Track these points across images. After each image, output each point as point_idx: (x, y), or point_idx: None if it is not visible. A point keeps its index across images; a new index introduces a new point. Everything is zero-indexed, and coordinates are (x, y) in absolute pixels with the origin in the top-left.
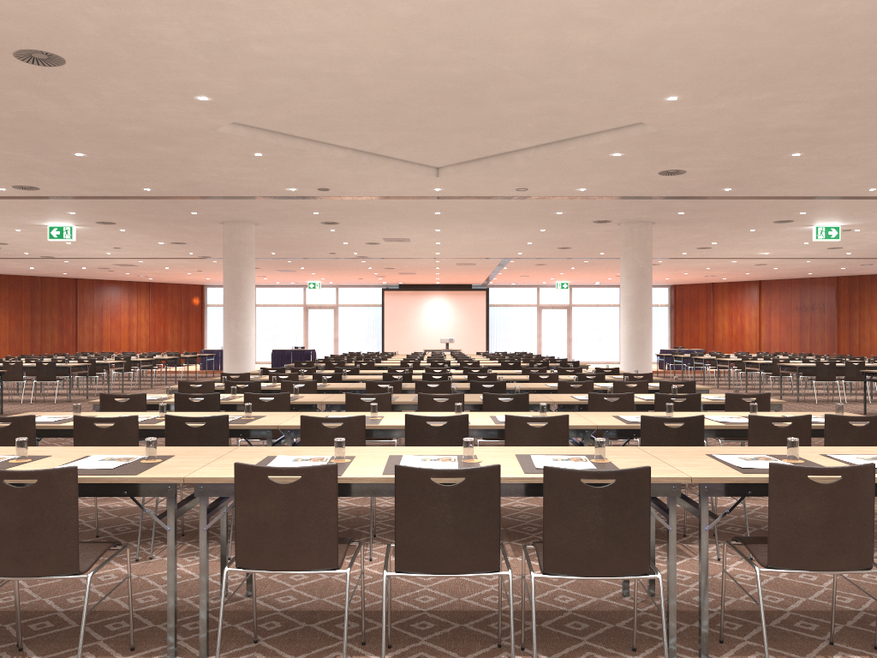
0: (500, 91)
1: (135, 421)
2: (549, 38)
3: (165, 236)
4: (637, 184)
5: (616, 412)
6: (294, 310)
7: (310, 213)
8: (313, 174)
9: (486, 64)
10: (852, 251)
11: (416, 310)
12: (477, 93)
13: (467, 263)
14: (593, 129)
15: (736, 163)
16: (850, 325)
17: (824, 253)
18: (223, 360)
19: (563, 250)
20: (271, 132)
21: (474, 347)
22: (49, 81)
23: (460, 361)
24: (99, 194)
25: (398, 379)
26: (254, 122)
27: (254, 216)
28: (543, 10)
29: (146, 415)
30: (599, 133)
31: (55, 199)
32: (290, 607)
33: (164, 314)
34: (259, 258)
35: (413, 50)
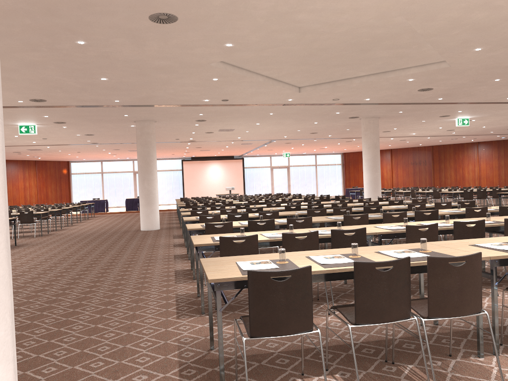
0: (388, 43)
1: (317, 234)
2: (461, 15)
3: (86, 131)
4: (399, 96)
5: (505, 216)
6: (127, 175)
7: (197, 115)
8: (231, 91)
9: (399, 28)
10: (456, 131)
11: (202, 172)
12: (374, 45)
13: (248, 143)
14: (408, 66)
15: (463, 84)
16: (440, 171)
17: (442, 133)
18: (140, 204)
19: (311, 134)
20: (232, 66)
21: (237, 192)
22: (148, 33)
23: (281, 199)
24: (81, 104)
25: (312, 208)
26: (229, 60)
27: (161, 117)
28: (478, 0)
29: (270, 232)
30: (409, 67)
31: (47, 107)
32: (472, 327)
33: (45, 180)
34: (128, 143)
35: (383, 20)
